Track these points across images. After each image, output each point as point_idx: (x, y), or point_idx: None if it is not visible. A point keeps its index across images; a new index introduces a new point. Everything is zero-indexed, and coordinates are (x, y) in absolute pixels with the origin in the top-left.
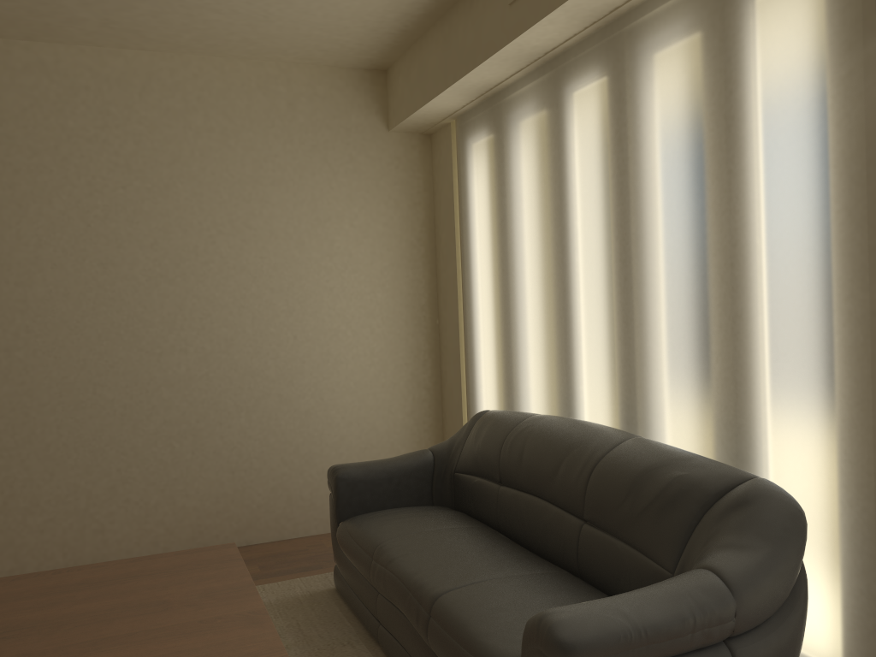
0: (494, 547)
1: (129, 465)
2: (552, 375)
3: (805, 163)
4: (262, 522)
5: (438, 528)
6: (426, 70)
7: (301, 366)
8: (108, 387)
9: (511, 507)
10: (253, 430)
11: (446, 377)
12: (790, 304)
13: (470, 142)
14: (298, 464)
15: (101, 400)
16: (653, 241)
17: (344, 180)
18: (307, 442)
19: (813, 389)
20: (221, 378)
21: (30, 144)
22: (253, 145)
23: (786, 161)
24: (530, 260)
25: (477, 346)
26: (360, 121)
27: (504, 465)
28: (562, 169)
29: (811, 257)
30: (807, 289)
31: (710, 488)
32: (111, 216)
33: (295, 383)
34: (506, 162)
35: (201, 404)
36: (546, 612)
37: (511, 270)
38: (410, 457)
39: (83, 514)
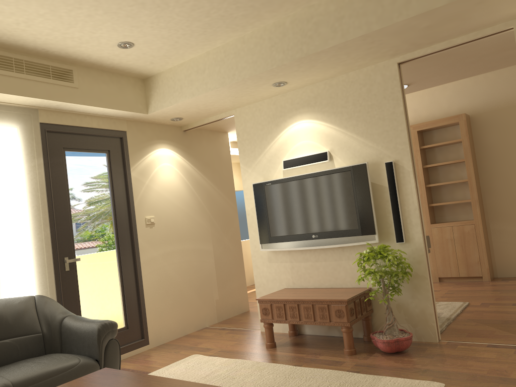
0: None
1: None
2: None
3: (20, 189)
4: None
5: None
6: None
7: None
8: None
9: None
10: None
11: None
12: (16, 237)
13: None
14: None
15: None
16: None
17: None
18: None
19: (28, 265)
20: None
21: None
22: None
23: (11, 187)
24: None
25: None
26: None
27: None
28: None
29: (24, 220)
30: (23, 231)
31: (32, 302)
32: None
33: None
34: None
35: None
36: (104, 321)
37: None
38: None
39: None
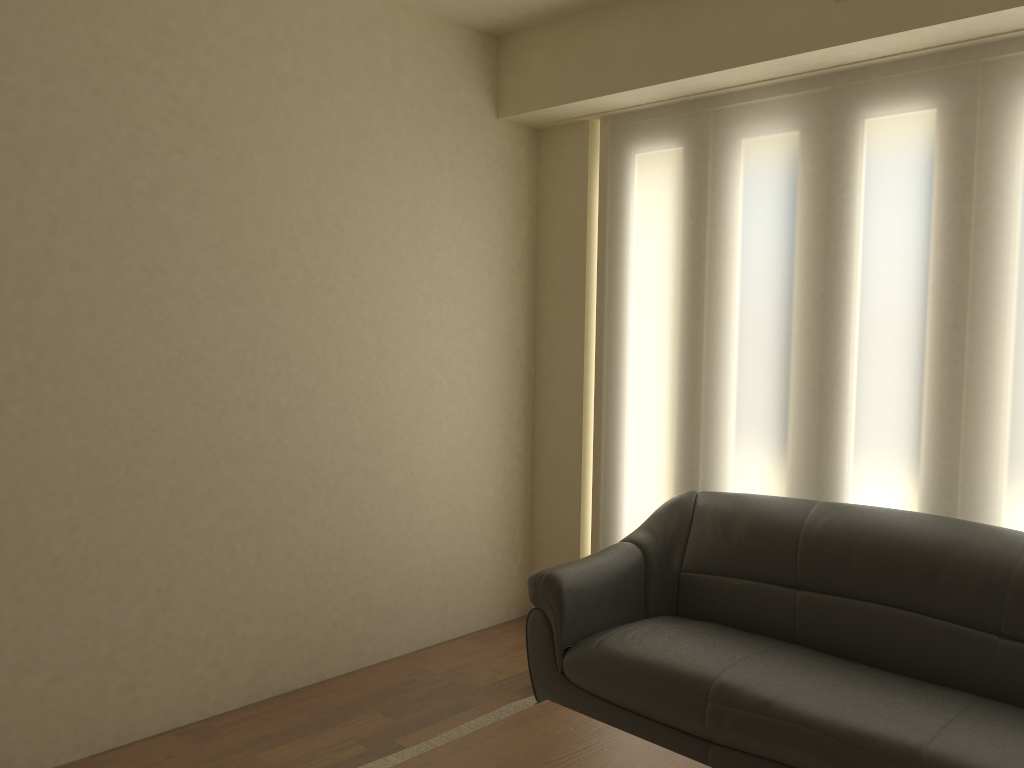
0: (860, 671)
1: (174, 582)
2: (795, 452)
3: None
4: (338, 647)
5: (753, 650)
6: (610, 52)
7: (391, 428)
8: (148, 463)
9: (833, 618)
10: (333, 519)
11: (545, 442)
12: None
13: (639, 151)
14: (383, 562)
15: (138, 484)
16: (1021, 310)
17: (449, 176)
18: (393, 532)
19: None
20: (298, 446)
21: (44, 59)
22: (350, 113)
23: None
24: (763, 311)
25: (630, 407)
26: (469, 99)
27: (809, 566)
28: (843, 208)
29: None
30: None
31: None
32: (163, 195)
33: (384, 452)
34: (719, 186)
35: (272, 484)
36: None
37: (719, 320)
38: (619, 554)
39: (105, 664)
